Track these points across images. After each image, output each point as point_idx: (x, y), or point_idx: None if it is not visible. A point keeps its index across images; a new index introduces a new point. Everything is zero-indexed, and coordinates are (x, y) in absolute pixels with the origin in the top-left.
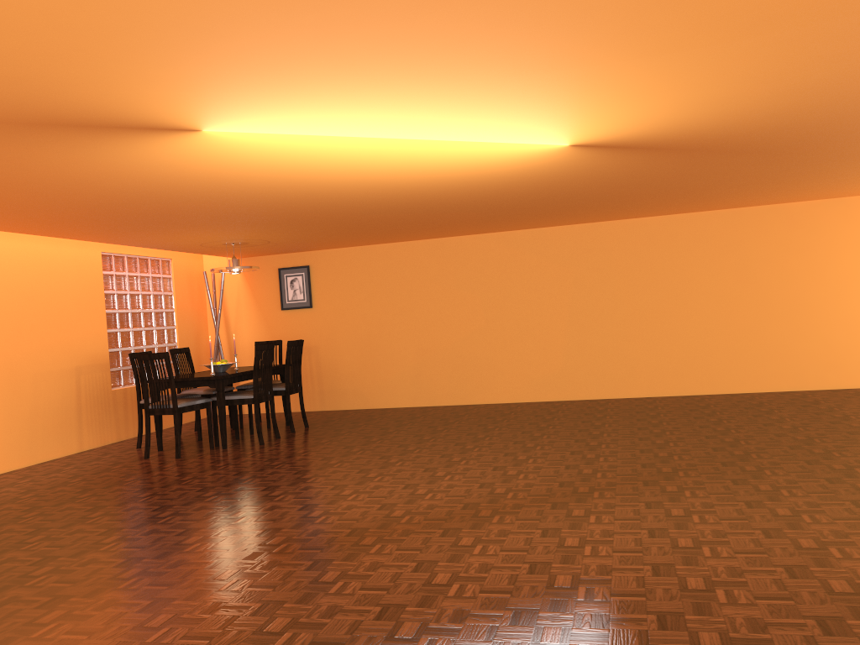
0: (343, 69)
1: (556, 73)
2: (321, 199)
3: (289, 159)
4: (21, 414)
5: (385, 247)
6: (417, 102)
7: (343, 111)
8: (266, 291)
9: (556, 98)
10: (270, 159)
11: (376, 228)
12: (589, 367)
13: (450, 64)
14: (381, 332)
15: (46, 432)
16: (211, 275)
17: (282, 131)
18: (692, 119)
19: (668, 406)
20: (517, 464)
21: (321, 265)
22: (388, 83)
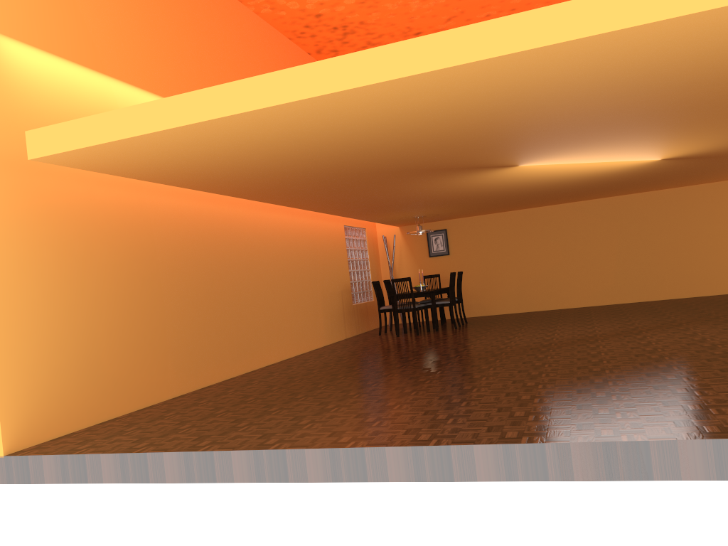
0: (606, 143)
1: (683, 138)
2: (510, 190)
3: (531, 173)
4: (327, 315)
5: (495, 215)
6: (618, 150)
7: (584, 155)
8: (418, 246)
9: (674, 145)
10: (523, 174)
11: (507, 204)
12: (632, 282)
13: (646, 139)
14: (495, 268)
15: (335, 325)
16: (381, 237)
17: (548, 163)
18: (726, 146)
19: (688, 301)
20: (627, 322)
21: (454, 228)
22: (615, 146)
